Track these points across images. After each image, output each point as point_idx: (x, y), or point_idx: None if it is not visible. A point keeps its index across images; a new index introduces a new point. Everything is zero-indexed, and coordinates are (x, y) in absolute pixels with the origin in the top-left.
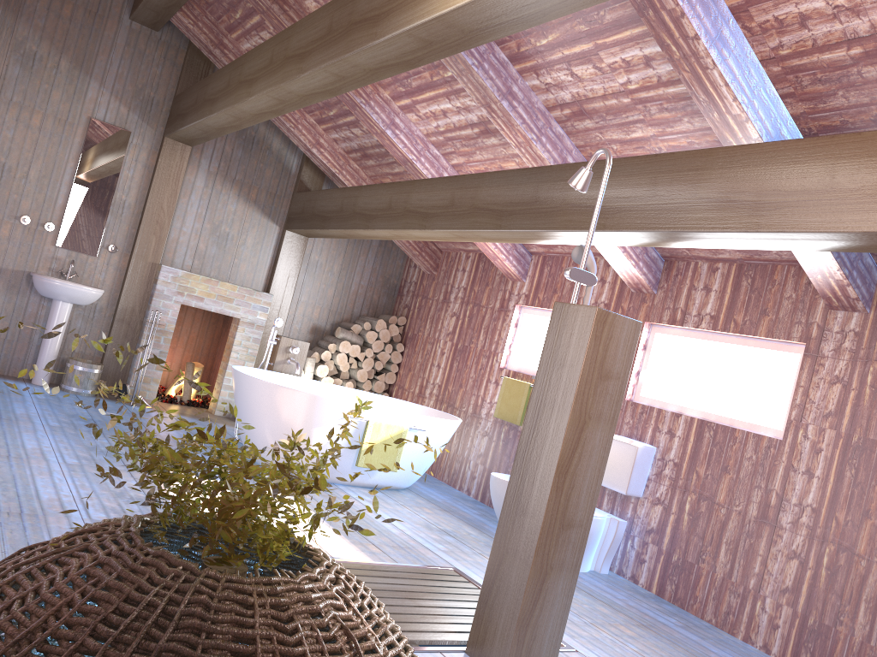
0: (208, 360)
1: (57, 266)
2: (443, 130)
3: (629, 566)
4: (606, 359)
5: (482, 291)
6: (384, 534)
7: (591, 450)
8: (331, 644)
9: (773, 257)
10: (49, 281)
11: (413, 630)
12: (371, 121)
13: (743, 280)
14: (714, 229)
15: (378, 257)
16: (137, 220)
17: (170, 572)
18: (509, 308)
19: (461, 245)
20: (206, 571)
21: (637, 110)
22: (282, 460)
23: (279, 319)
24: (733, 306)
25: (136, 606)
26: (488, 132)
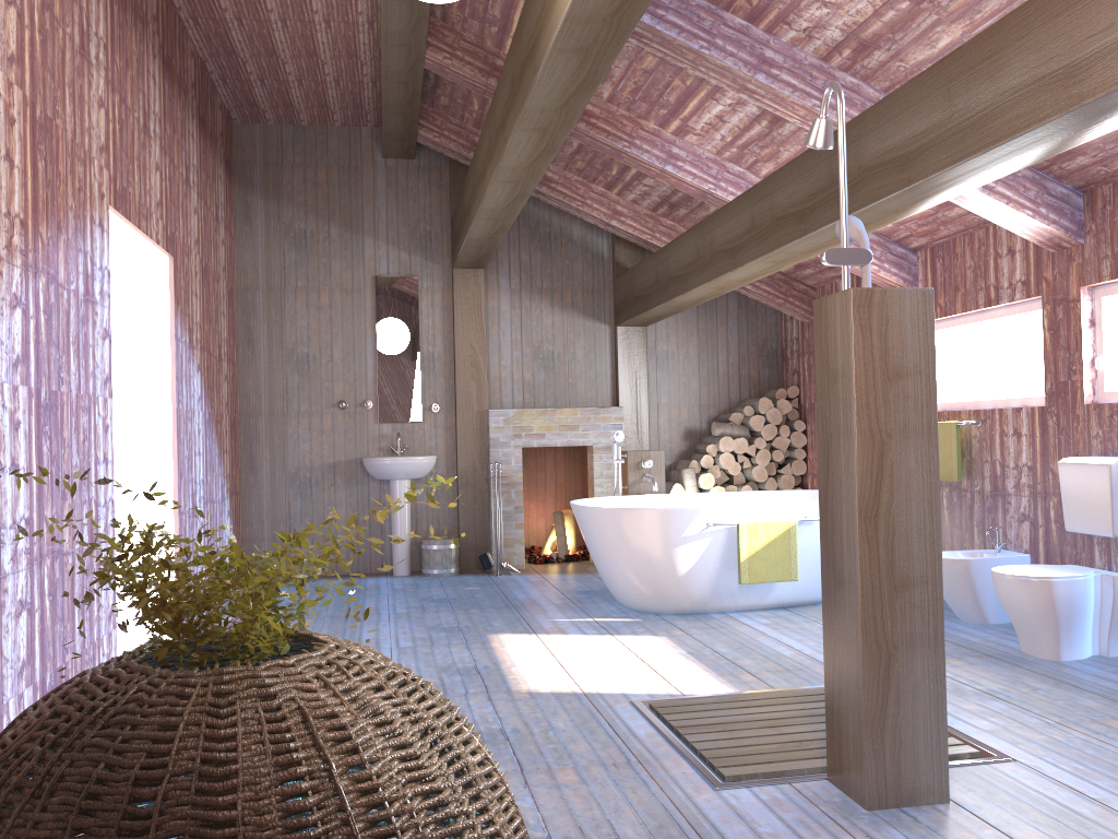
0: None
1: (386, 444)
2: (730, 139)
3: None
4: (890, 352)
5: None
6: (770, 658)
7: (907, 478)
8: (274, 724)
9: None
10: (377, 462)
11: (759, 762)
12: (644, 163)
13: None
14: (1030, 126)
15: (742, 321)
16: (451, 369)
17: (125, 678)
18: None
19: (830, 271)
20: (159, 672)
21: (925, 11)
22: (649, 597)
23: (618, 432)
24: None
25: (89, 713)
26: (778, 119)
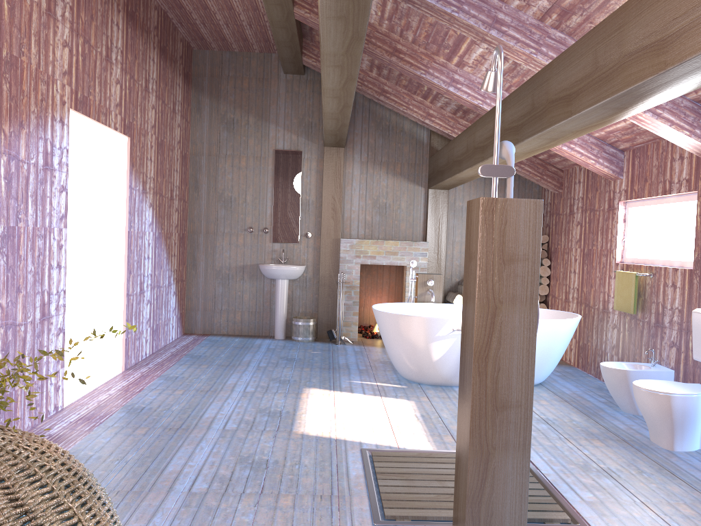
0: None
1: (276, 256)
2: None
3: None
4: (506, 244)
5: (594, 196)
6: None
7: (511, 333)
8: None
9: None
10: (266, 268)
11: (414, 507)
12: (435, 85)
13: None
14: (636, 82)
15: (515, 189)
16: (319, 211)
17: None
18: (614, 206)
19: (570, 160)
20: None
21: None
22: (413, 372)
23: (413, 261)
24: None
25: None
26: None
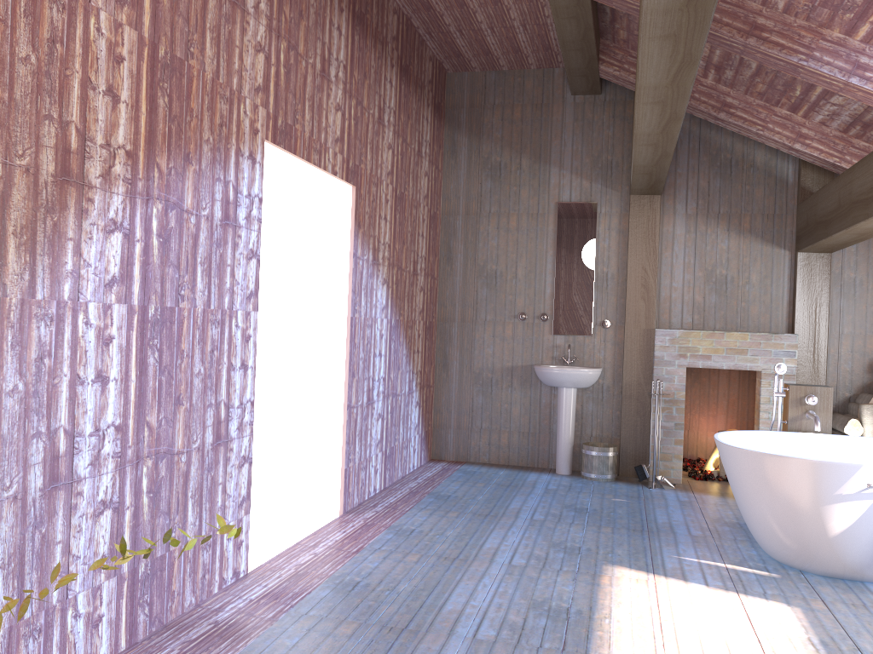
0: None
1: (558, 353)
2: None
3: None
4: None
5: None
6: None
7: None
8: None
9: None
10: (545, 370)
11: None
12: (823, 77)
13: None
14: None
15: None
16: (623, 288)
17: None
18: None
19: None
20: None
21: None
22: (792, 552)
23: (780, 364)
24: None
25: None
26: None
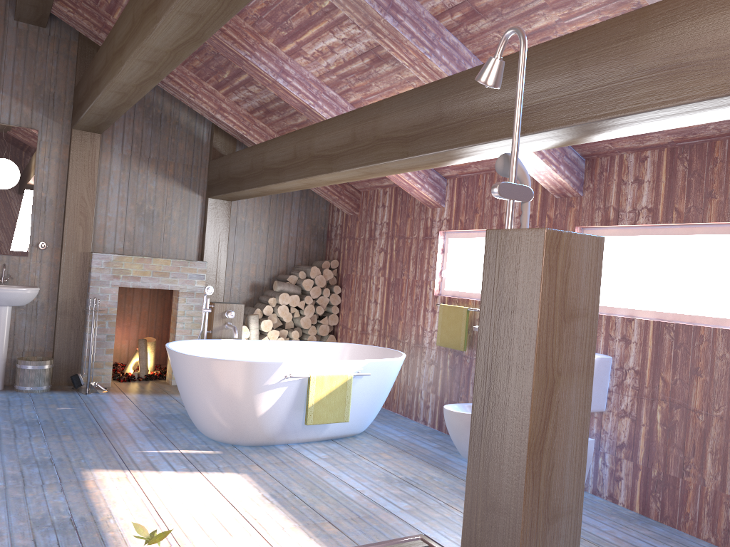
0: (163, 331)
1: None
2: (334, 68)
3: (604, 485)
4: (568, 294)
5: (404, 223)
6: (341, 503)
7: (567, 414)
8: None
9: (711, 132)
10: None
11: None
12: (260, 72)
13: (679, 164)
14: (667, 104)
15: (302, 207)
16: (61, 214)
17: None
18: (433, 235)
19: (376, 182)
20: None
21: None
22: (229, 432)
23: (209, 287)
24: (672, 194)
25: None
26: (379, 59)
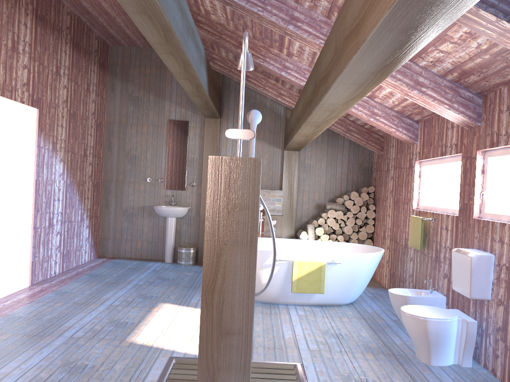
0: None
1: (168, 199)
2: (311, 59)
3: (489, 361)
4: (230, 195)
5: (401, 157)
6: (274, 339)
7: (234, 270)
8: None
9: None
10: (158, 208)
11: None
12: (271, 70)
13: None
14: (348, 60)
15: (351, 151)
16: (201, 166)
17: None
18: (412, 165)
19: None
20: None
21: None
22: None
23: (260, 205)
24: None
25: None
26: None
